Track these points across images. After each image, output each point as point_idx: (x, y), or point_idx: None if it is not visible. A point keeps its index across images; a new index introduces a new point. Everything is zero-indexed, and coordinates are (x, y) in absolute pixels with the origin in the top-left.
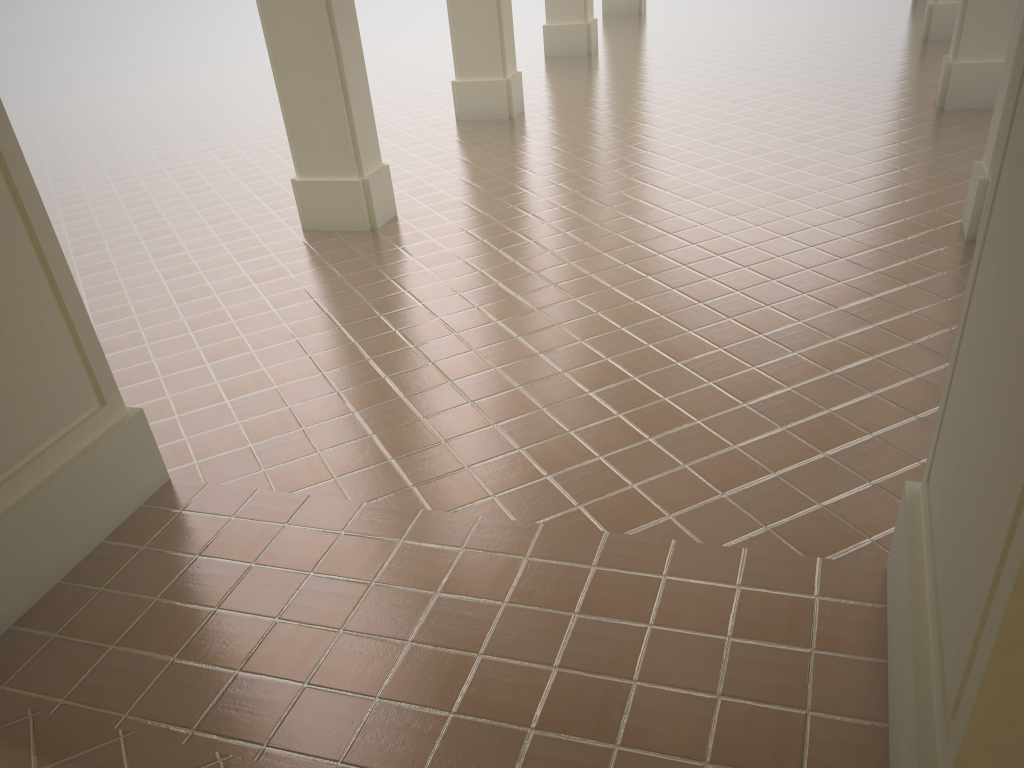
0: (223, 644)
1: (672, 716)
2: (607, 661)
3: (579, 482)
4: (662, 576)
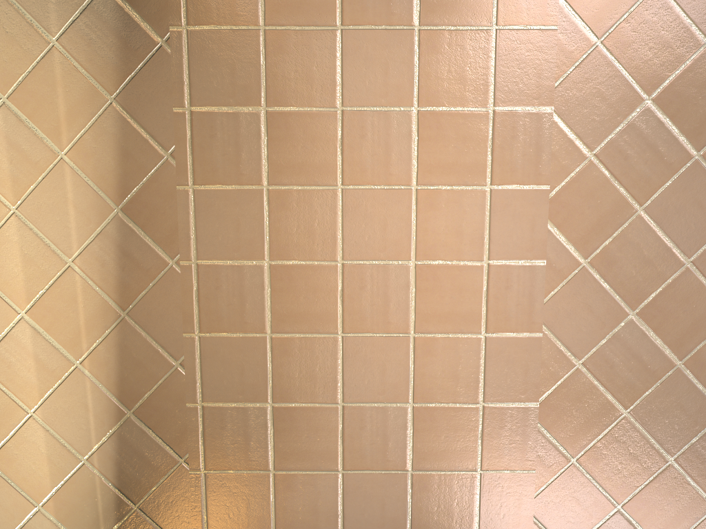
0: (293, 71)
1: (311, 506)
2: (358, 445)
3: (624, 354)
4: (477, 470)
